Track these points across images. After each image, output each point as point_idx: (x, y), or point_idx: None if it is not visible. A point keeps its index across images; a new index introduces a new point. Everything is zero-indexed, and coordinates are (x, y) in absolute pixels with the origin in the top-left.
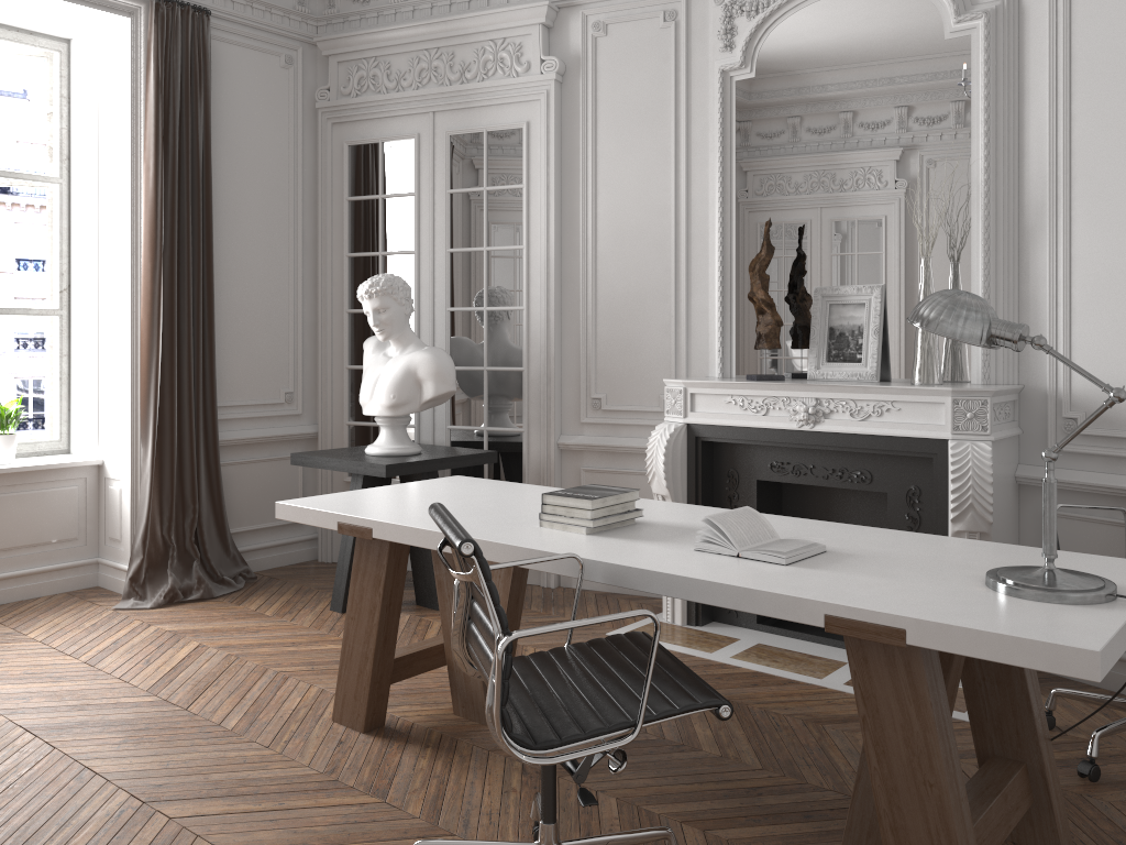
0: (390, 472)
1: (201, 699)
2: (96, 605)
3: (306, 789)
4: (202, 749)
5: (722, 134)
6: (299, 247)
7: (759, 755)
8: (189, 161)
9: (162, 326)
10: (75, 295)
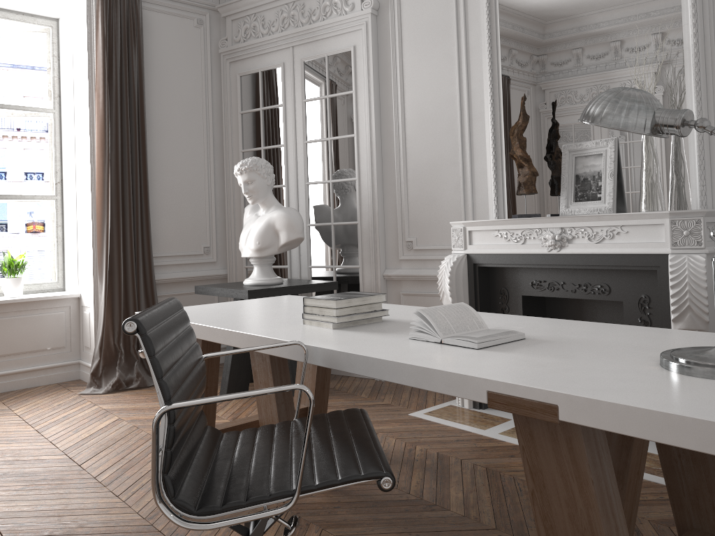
0: (252, 296)
1: (94, 458)
2: (70, 391)
3: (124, 531)
4: (71, 496)
5: (490, 37)
6: (211, 147)
7: (496, 516)
8: (127, 90)
9: (111, 201)
10: (65, 186)
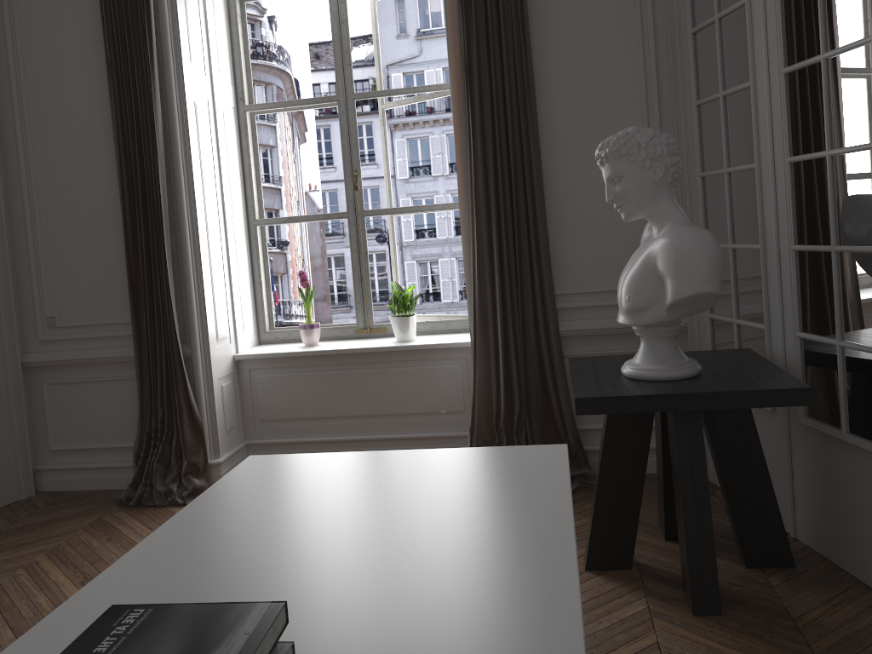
0: (584, 409)
1: None
2: None
3: None
4: None
5: None
6: (654, 104)
7: None
8: (493, 38)
9: (480, 215)
10: None
